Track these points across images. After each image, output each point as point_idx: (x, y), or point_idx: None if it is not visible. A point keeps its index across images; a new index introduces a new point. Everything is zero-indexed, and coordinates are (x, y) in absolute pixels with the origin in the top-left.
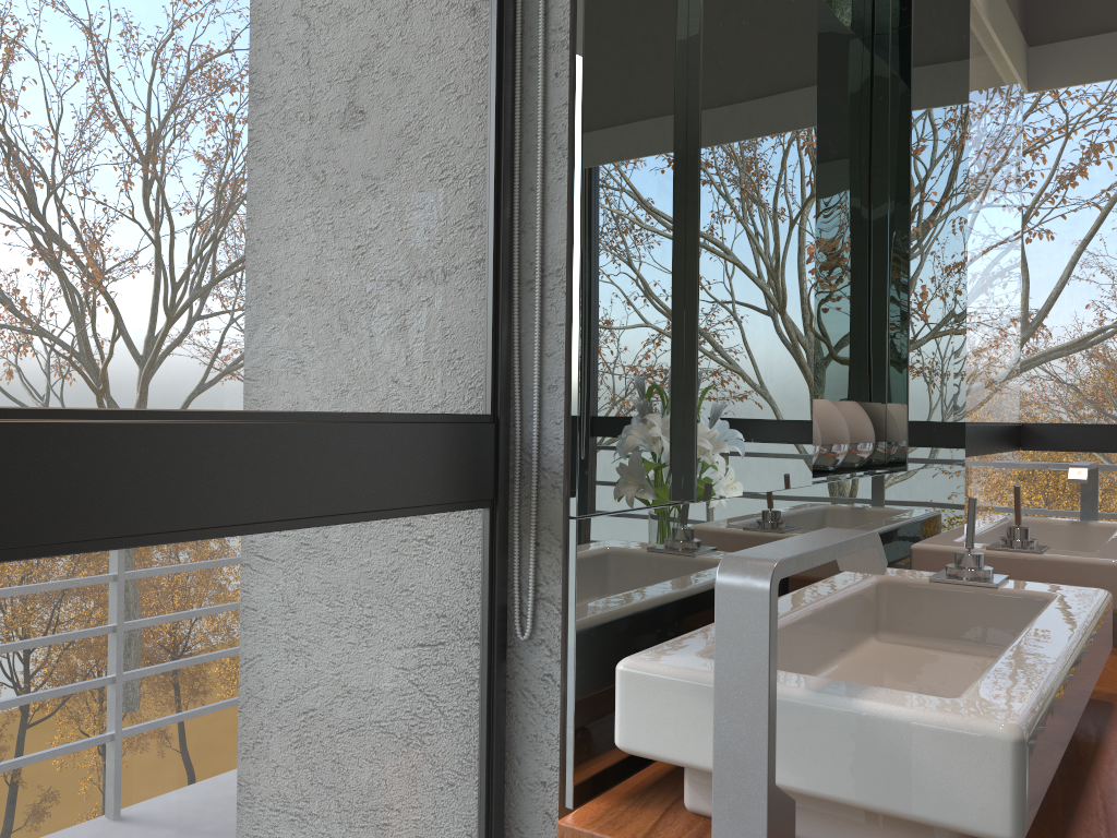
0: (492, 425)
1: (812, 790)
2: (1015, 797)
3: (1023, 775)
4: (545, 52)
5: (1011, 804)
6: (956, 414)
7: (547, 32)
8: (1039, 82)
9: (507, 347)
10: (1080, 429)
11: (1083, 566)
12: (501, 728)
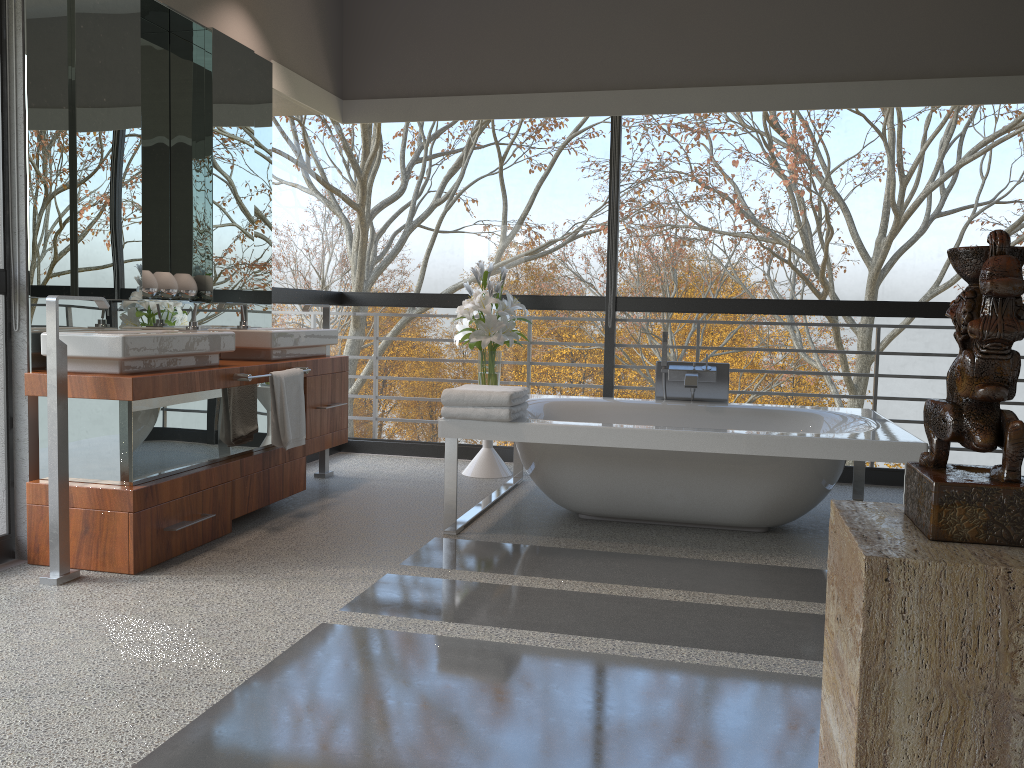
0: (4, 272)
1: (85, 355)
2: (122, 348)
3: (124, 344)
4: (18, 169)
5: (122, 350)
6: (262, 282)
7: (18, 163)
8: (347, 119)
9: (9, 250)
10: (366, 295)
11: (259, 333)
12: (10, 356)
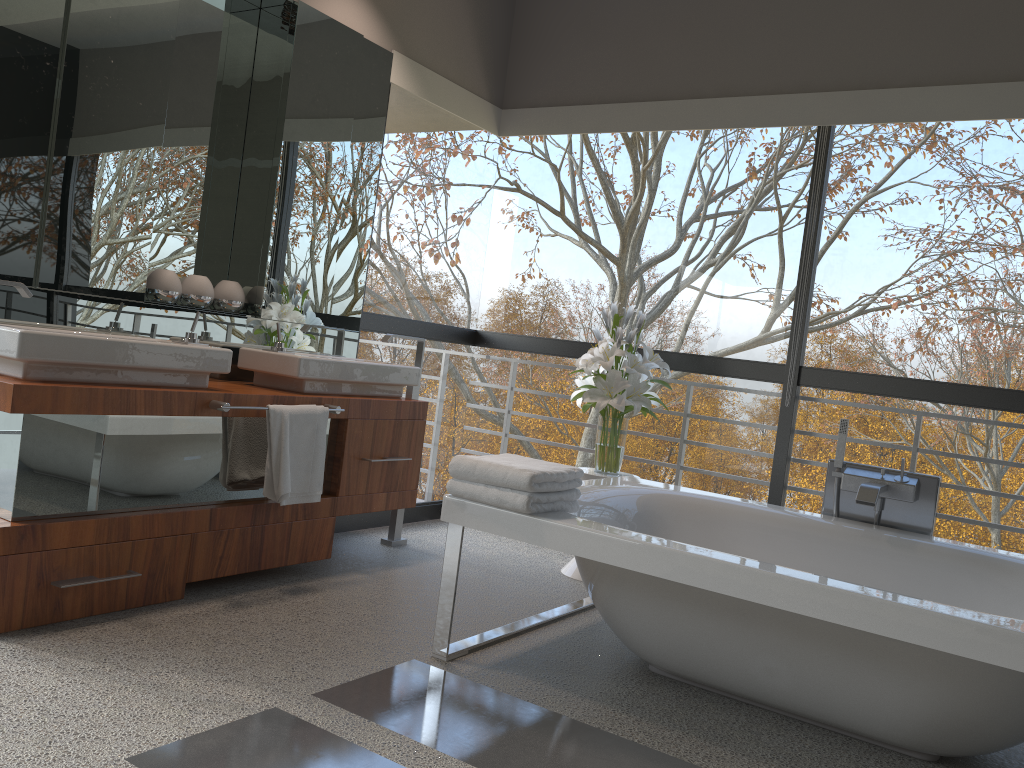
0: None
1: None
2: (18, 346)
3: (21, 341)
4: None
5: (17, 348)
6: (346, 304)
7: None
8: (504, 131)
9: None
10: (501, 336)
11: (287, 357)
12: None
